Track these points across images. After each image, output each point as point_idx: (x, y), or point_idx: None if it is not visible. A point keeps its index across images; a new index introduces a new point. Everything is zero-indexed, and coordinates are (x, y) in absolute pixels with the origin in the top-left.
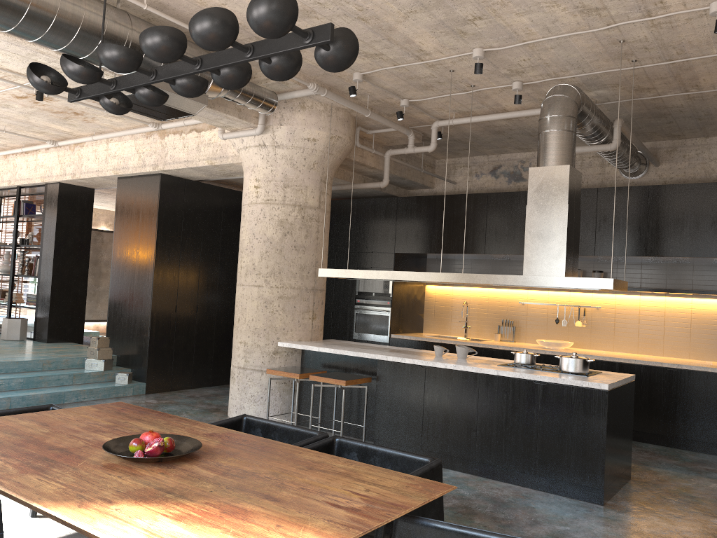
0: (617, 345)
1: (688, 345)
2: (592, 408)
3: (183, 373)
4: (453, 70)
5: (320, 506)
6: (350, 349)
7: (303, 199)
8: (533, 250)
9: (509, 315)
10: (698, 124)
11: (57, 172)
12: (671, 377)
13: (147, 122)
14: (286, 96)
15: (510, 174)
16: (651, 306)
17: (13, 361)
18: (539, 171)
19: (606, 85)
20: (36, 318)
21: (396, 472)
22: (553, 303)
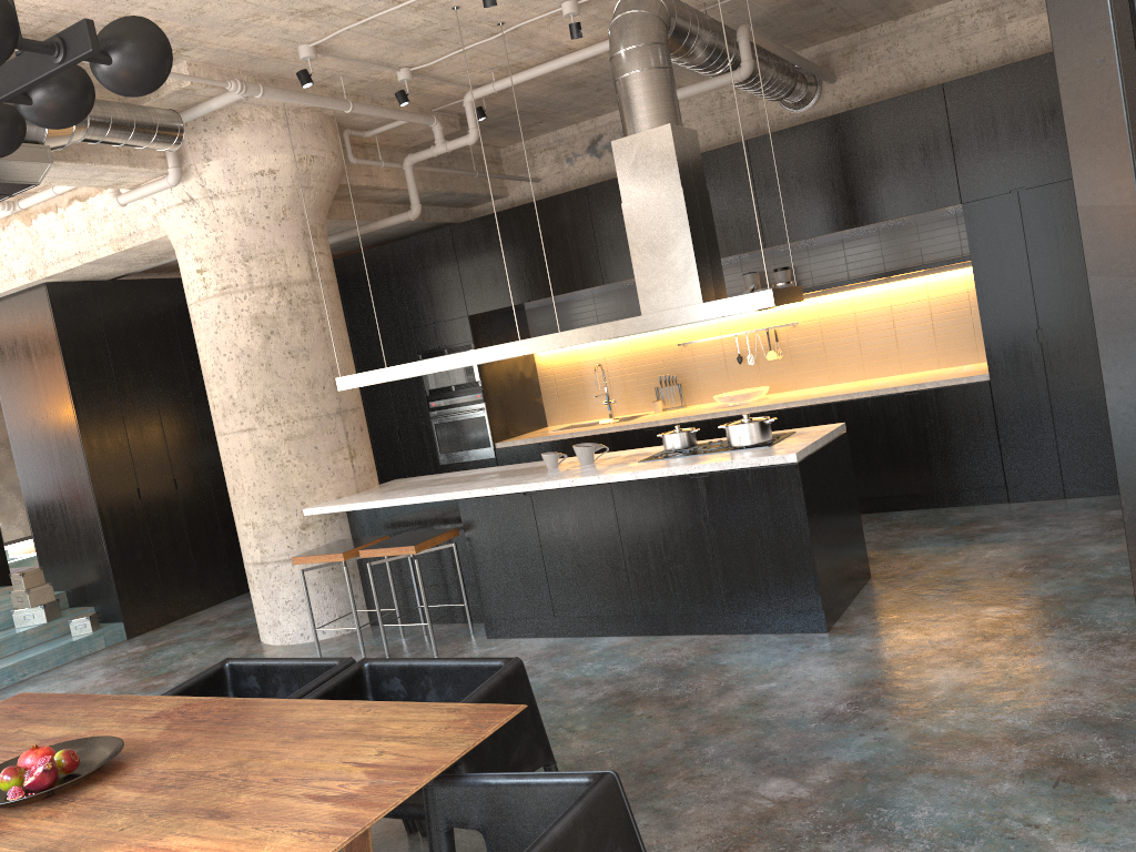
0: (833, 373)
1: (934, 348)
2: (781, 495)
3: (182, 589)
4: (457, 6)
5: (295, 806)
6: (415, 494)
7: (282, 272)
8: (648, 272)
9: (668, 368)
10: (875, 2)
11: None
12: (914, 405)
13: None
14: (199, 111)
15: None
16: (870, 303)
17: None
18: (628, 144)
19: None
20: None
21: (438, 704)
22: (728, 334)
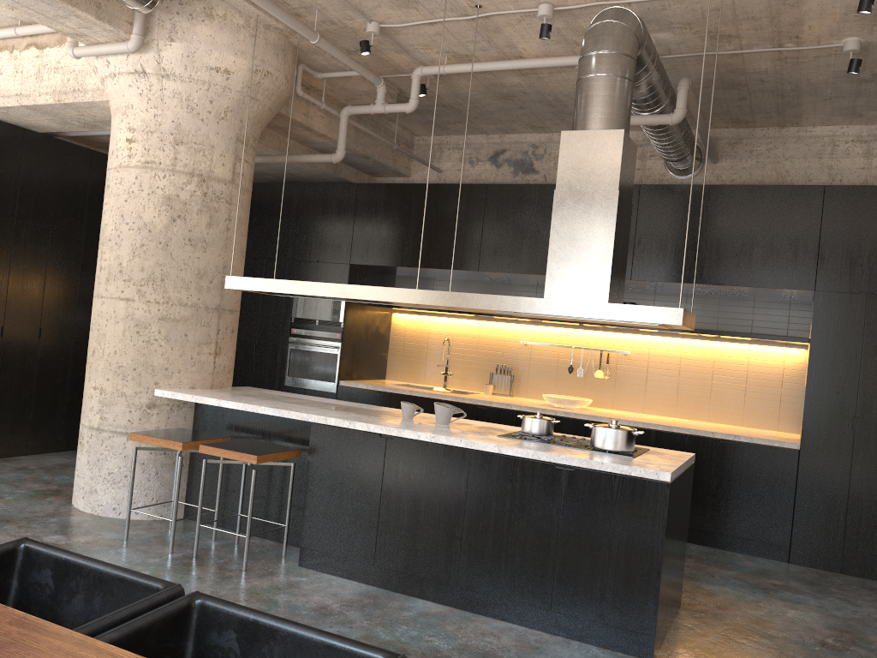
0: (648, 404)
1: (742, 407)
2: (643, 510)
3: (12, 431)
4: None
5: None
6: (270, 405)
7: (206, 165)
8: (562, 260)
9: (506, 359)
10: (778, 105)
11: None
12: (726, 452)
13: None
14: None
15: (517, 162)
16: (696, 353)
17: None
18: (577, 137)
19: (673, 25)
20: None
21: None
22: (566, 345)
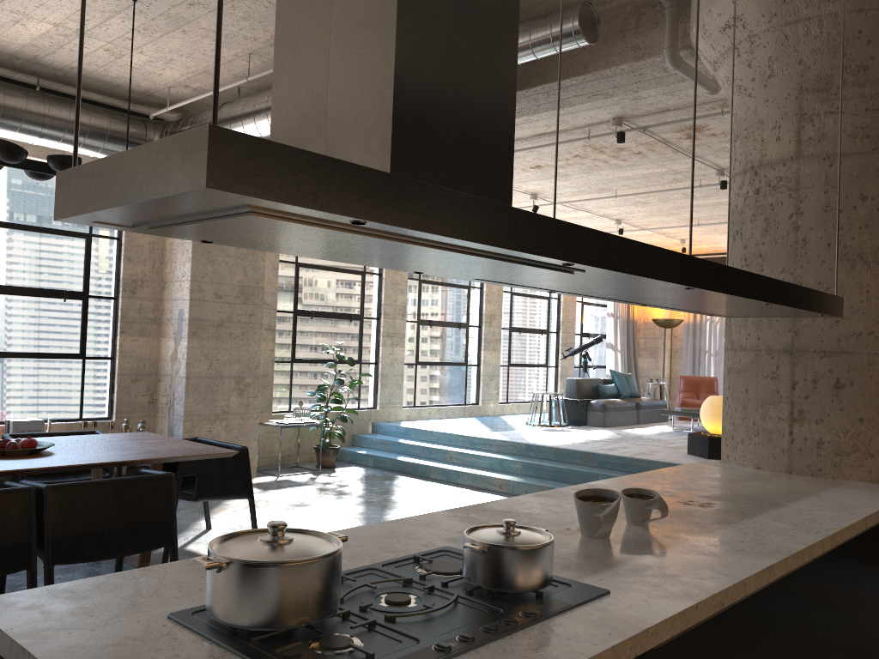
0: None
1: None
2: None
3: None
4: None
5: None
6: (640, 480)
7: (756, 151)
8: None
9: None
10: None
11: None
12: None
13: None
14: None
15: None
16: None
17: None
18: None
19: None
20: None
21: None
22: None
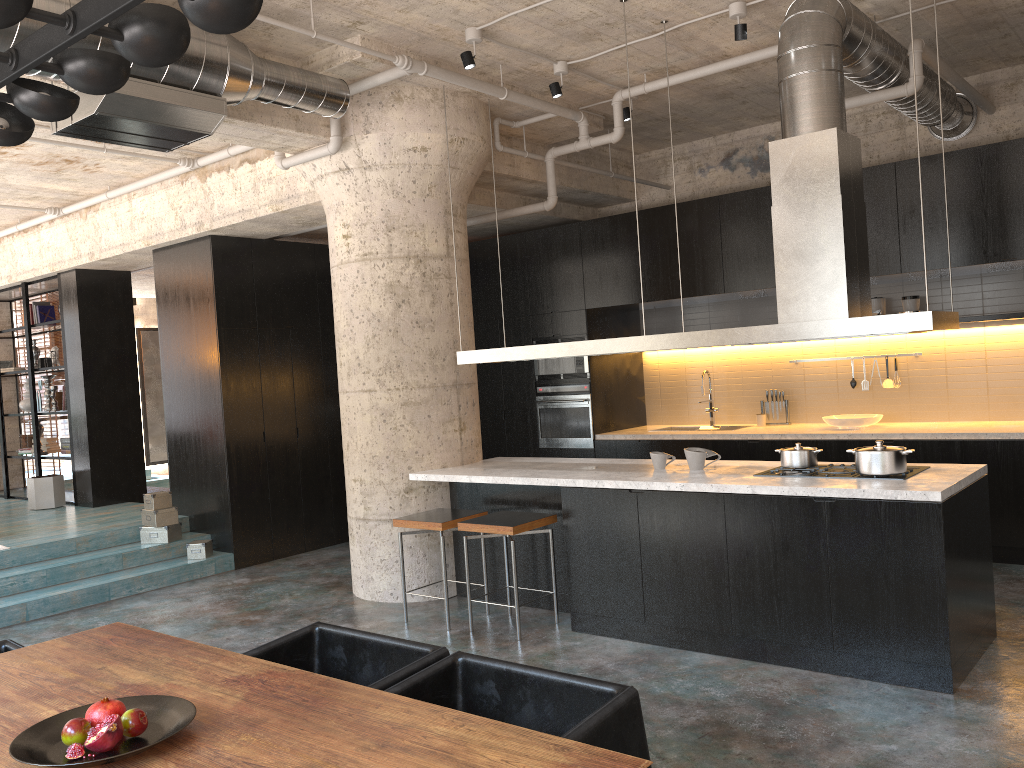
0: (954, 410)
1: None
2: (916, 535)
3: (289, 530)
4: None
5: None
6: (518, 474)
7: (420, 245)
8: (791, 280)
9: (776, 383)
10: None
11: (69, 254)
12: None
13: (174, 159)
14: (365, 84)
15: (754, 160)
16: (1004, 342)
17: (30, 546)
18: (786, 146)
19: None
20: (74, 473)
21: (542, 735)
22: (844, 356)
